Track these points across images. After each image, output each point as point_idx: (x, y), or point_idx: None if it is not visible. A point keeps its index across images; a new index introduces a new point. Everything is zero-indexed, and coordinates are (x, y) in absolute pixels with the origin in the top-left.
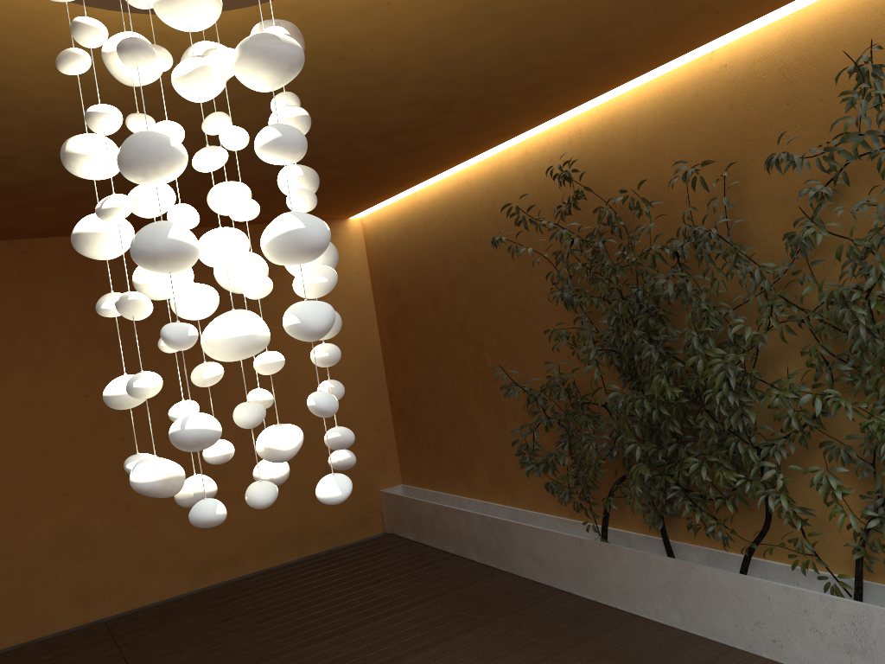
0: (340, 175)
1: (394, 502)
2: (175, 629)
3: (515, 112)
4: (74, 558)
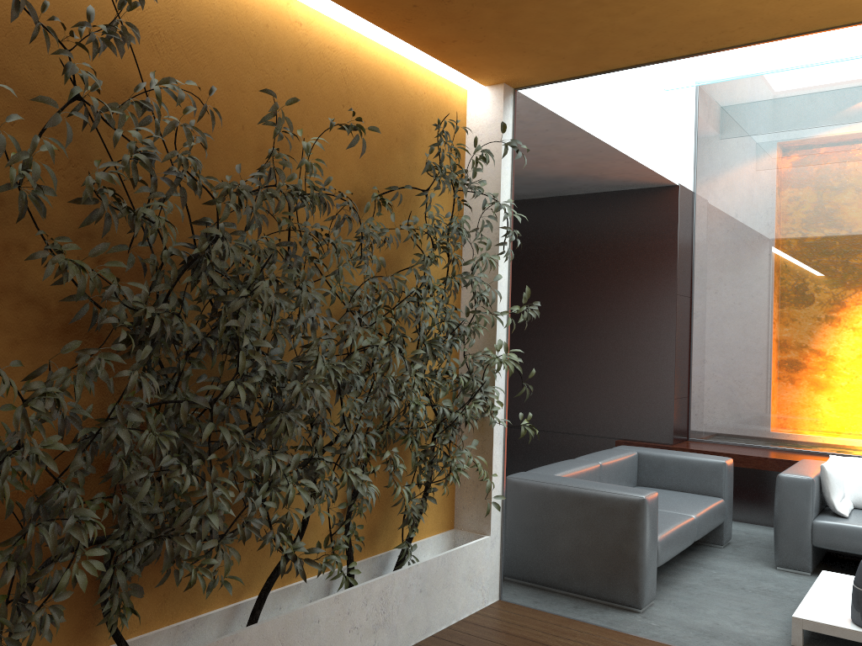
0: None
1: None
2: None
3: None
4: None
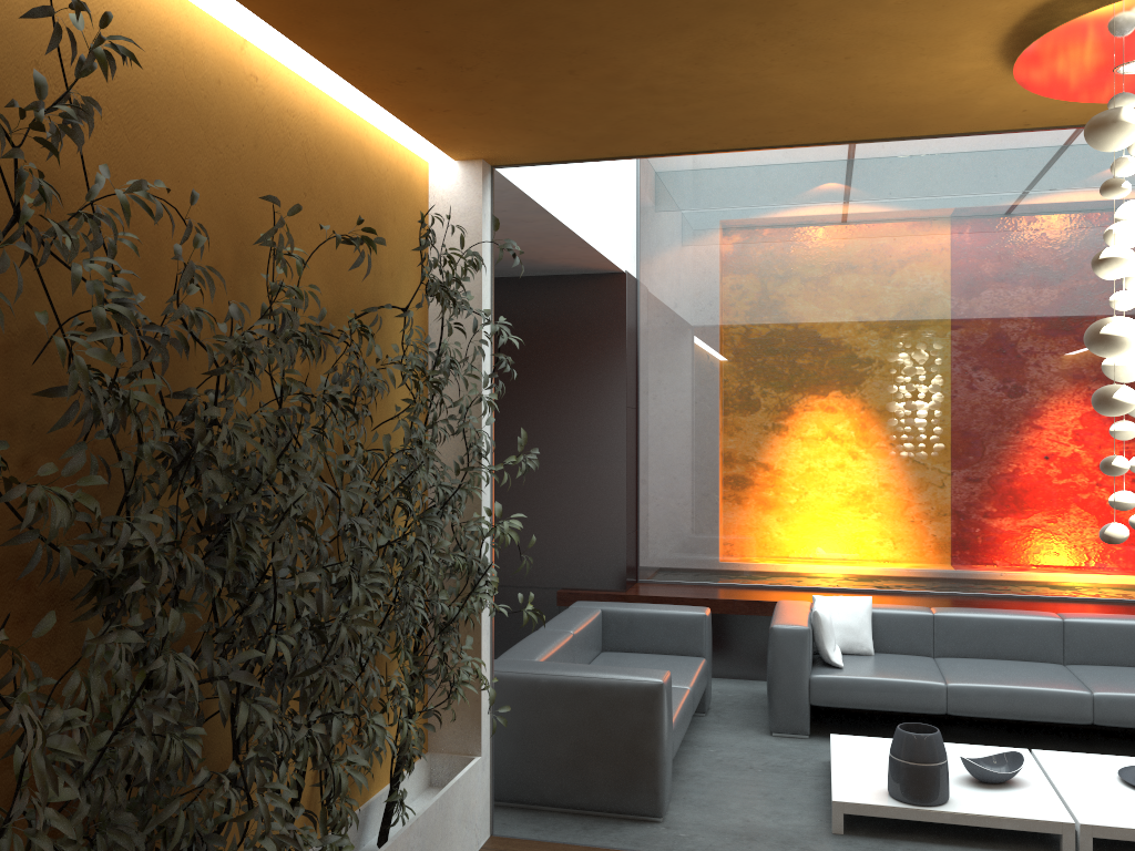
0: None
1: None
2: None
3: None
4: None
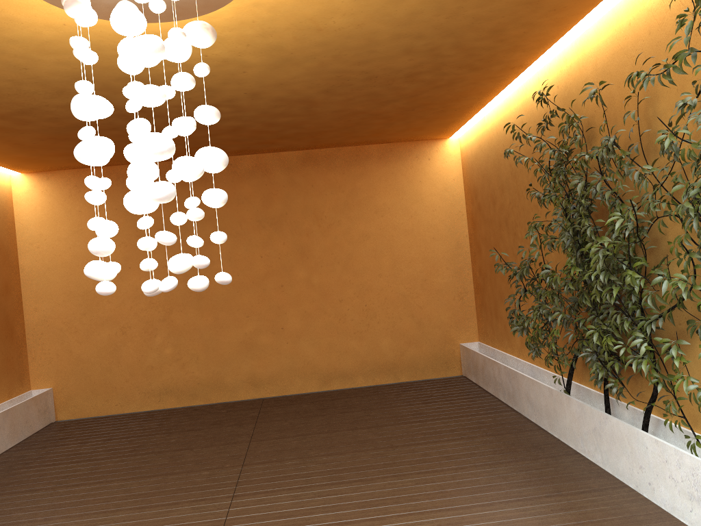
0: (406, 107)
1: (466, 353)
2: (293, 409)
3: (502, 51)
4: (250, 357)
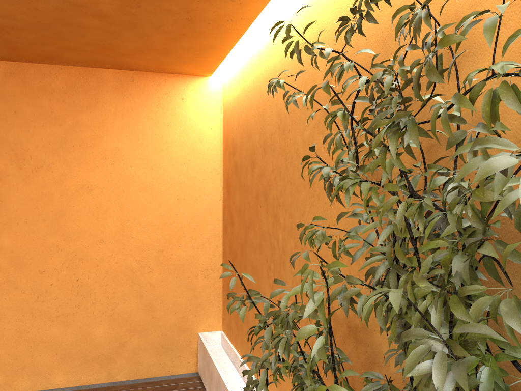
0: None
1: (203, 350)
2: None
3: None
4: None
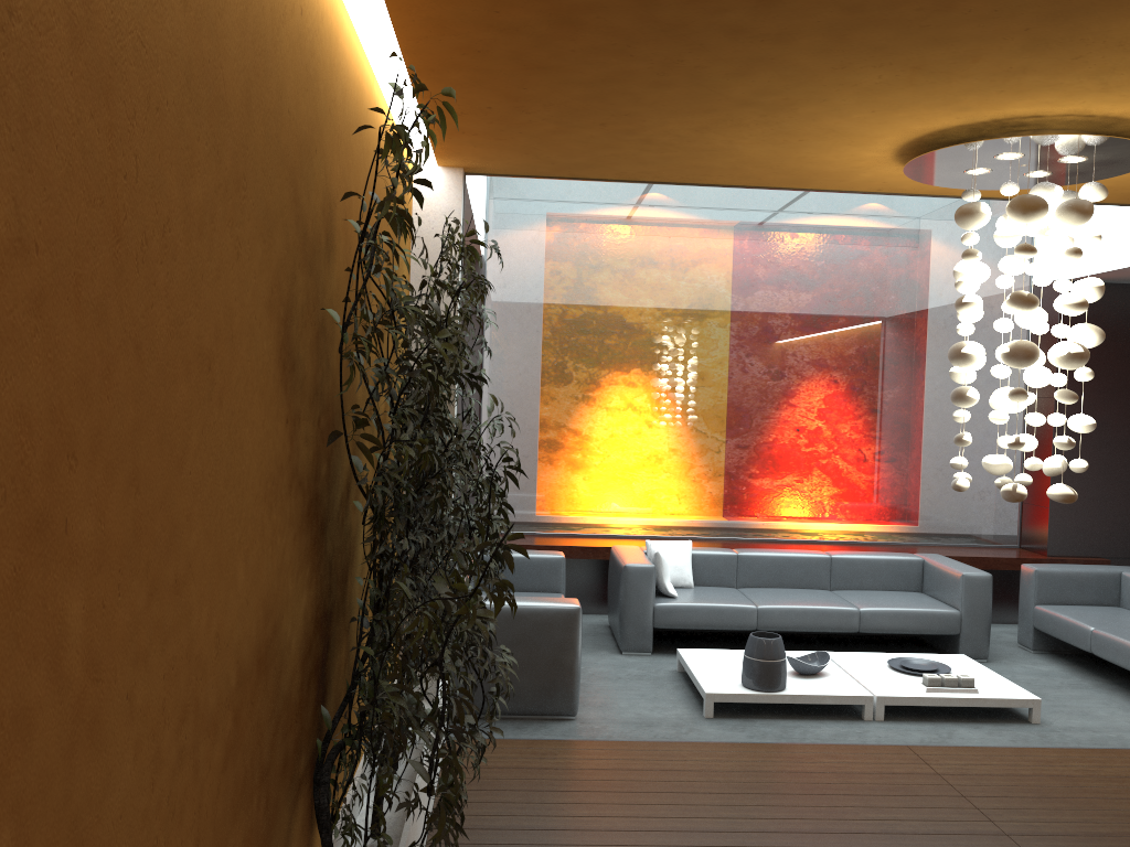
0: None
1: None
2: None
3: None
4: None
